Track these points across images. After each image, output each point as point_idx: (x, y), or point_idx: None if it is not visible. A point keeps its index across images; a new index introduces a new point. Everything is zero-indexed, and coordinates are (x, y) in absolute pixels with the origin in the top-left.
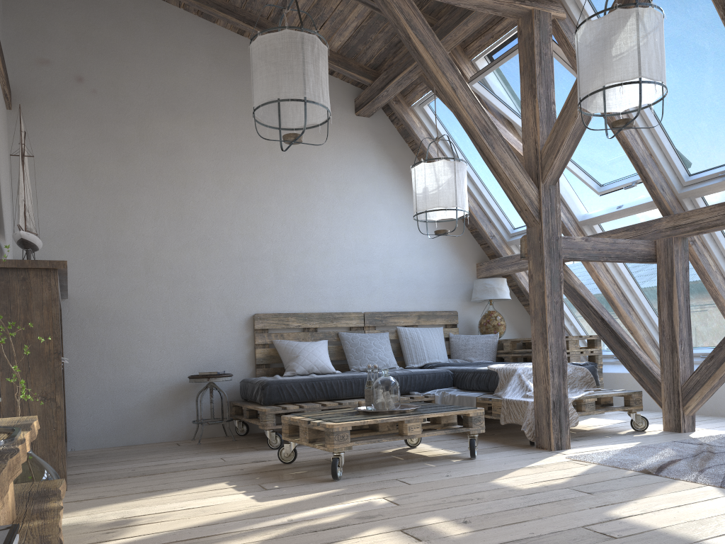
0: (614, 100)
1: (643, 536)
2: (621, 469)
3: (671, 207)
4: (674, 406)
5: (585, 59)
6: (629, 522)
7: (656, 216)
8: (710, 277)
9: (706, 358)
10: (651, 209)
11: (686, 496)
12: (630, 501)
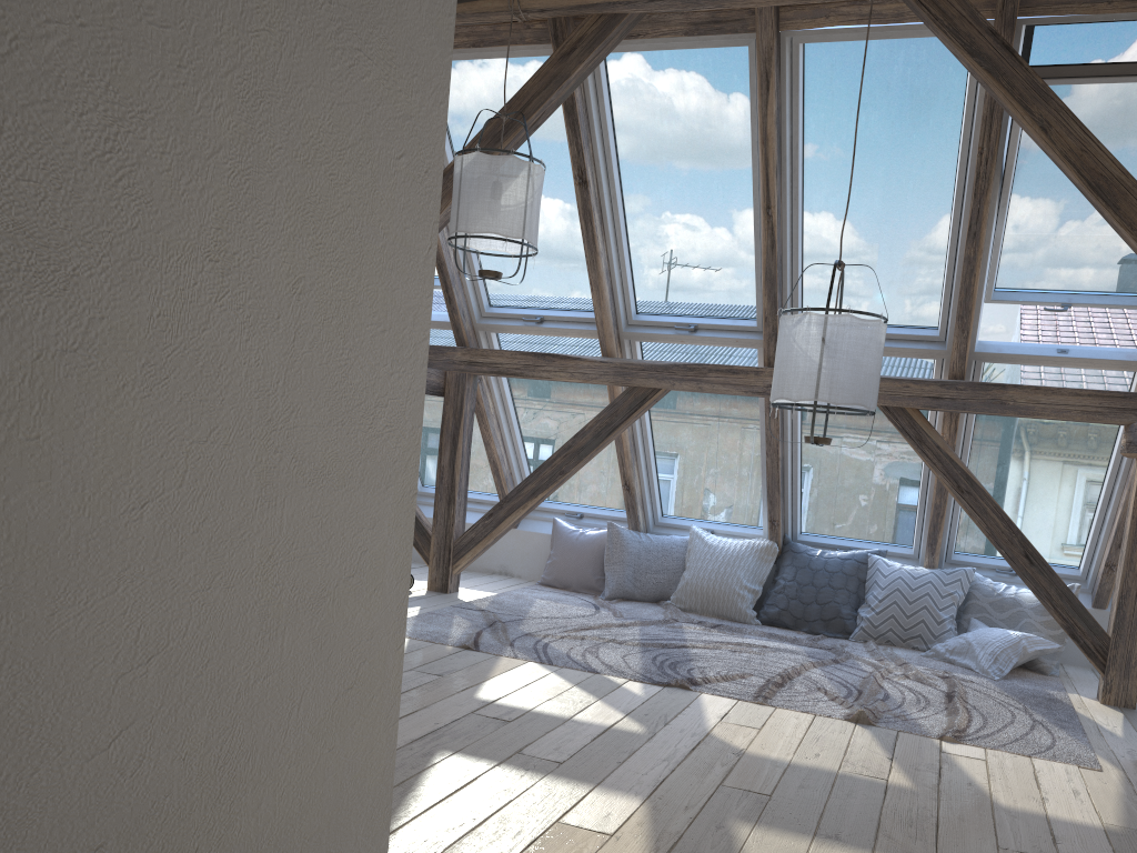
0: (475, 235)
1: (528, 717)
2: (437, 644)
3: (468, 338)
4: (443, 564)
5: (470, 193)
6: (504, 704)
7: (441, 336)
8: (488, 421)
9: (484, 515)
10: (439, 328)
11: (524, 674)
12: (484, 683)
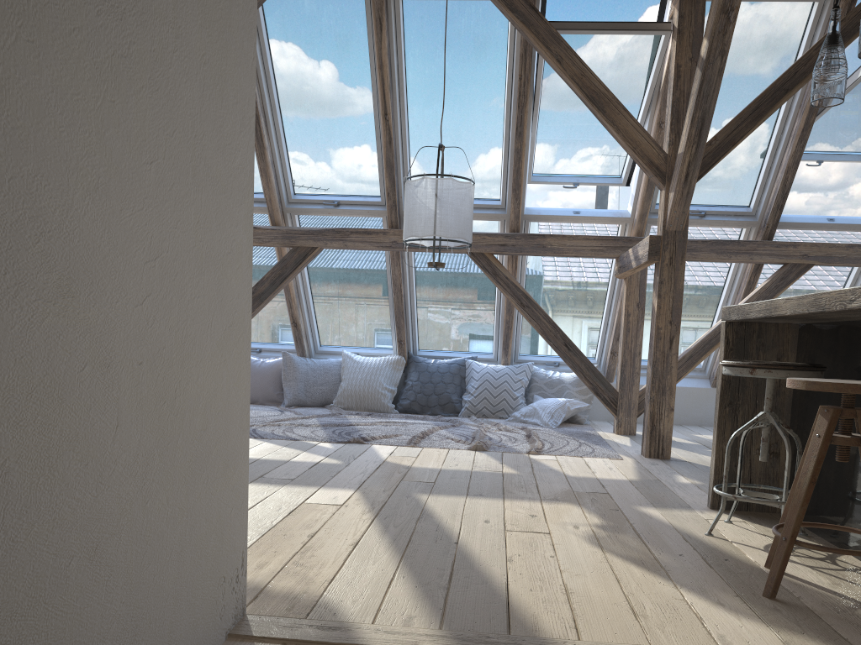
0: None
1: (259, 462)
2: None
3: None
4: None
5: None
6: None
7: None
8: None
9: None
10: None
11: None
12: None
